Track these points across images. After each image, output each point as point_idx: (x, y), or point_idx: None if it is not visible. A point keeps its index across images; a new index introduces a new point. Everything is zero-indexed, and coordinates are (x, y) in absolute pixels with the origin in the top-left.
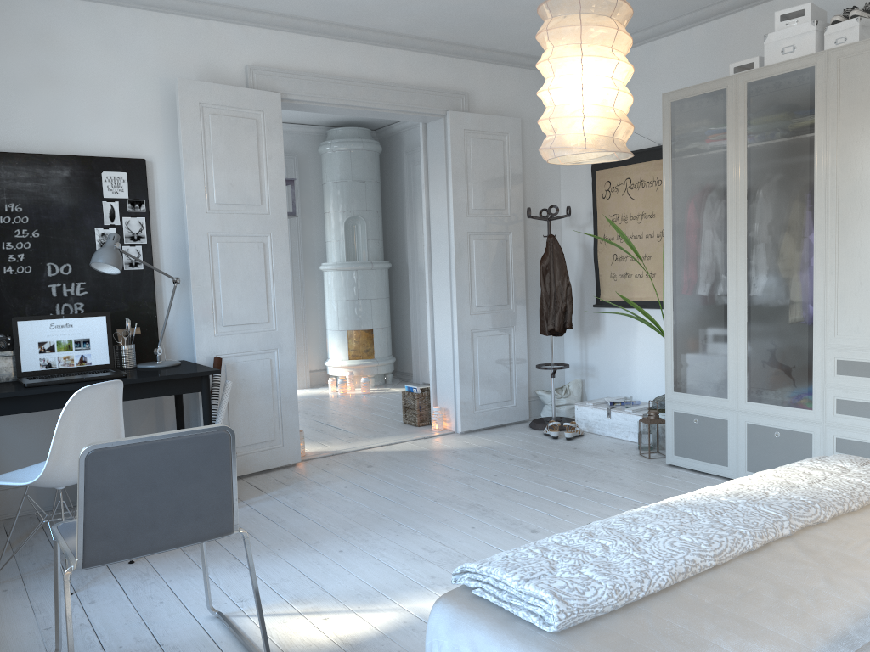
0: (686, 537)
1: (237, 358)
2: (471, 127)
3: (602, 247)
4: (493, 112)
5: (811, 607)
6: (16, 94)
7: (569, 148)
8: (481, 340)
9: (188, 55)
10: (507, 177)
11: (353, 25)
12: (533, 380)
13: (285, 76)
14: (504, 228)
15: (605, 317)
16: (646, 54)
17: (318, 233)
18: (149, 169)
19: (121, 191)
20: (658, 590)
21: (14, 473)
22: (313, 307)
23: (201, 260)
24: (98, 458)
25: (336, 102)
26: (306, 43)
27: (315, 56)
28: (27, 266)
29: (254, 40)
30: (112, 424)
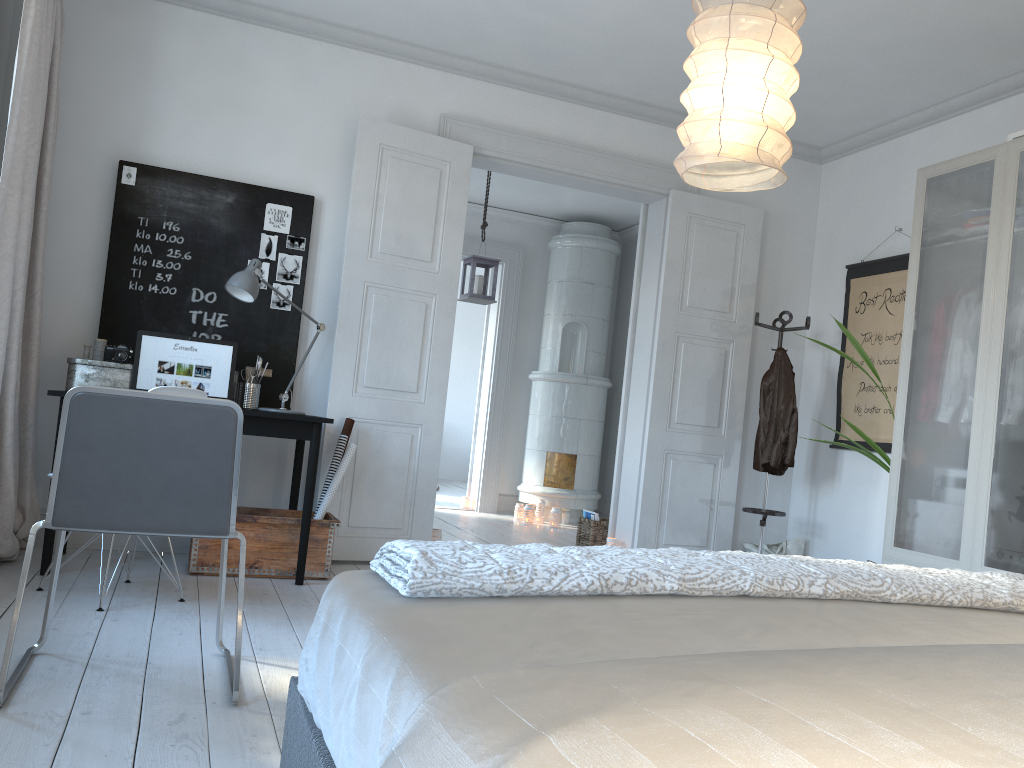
0: (660, 560)
1: (373, 426)
2: (697, 211)
3: (848, 373)
4: (730, 199)
5: (758, 635)
6: (198, 116)
7: (700, 156)
8: (676, 464)
9: (380, 96)
10: (737, 275)
11: (568, 82)
12: (741, 530)
13: (483, 129)
14: (724, 335)
15: (843, 461)
16: (926, 140)
17: (534, 338)
18: (318, 208)
19: (283, 226)
20: (575, 591)
21: None
22: (514, 421)
23: (352, 309)
24: (85, 402)
25: (537, 164)
26: (513, 98)
27: (521, 112)
28: (173, 287)
29: (455, 88)
30: None
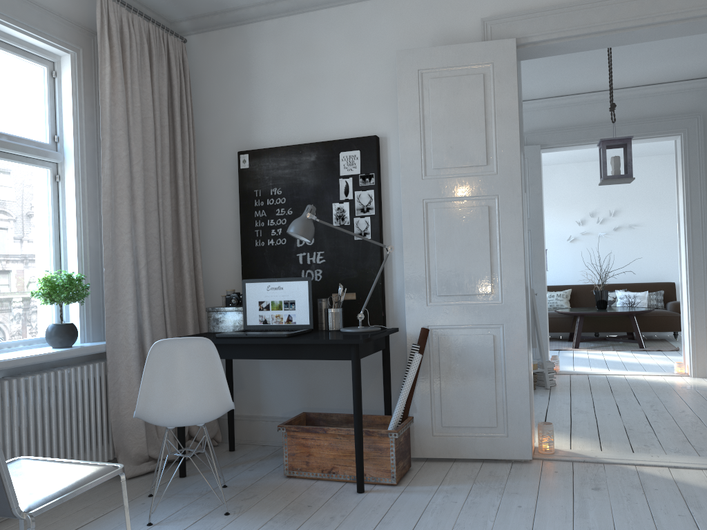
0: None
1: (452, 331)
2: None
3: None
4: None
5: None
6: (285, 99)
7: None
8: None
9: (422, 27)
10: None
11: None
12: None
13: (525, 18)
14: None
15: None
16: None
17: None
18: (384, 144)
19: (354, 168)
20: None
21: None
22: None
23: (415, 227)
24: None
25: (594, 30)
26: None
27: None
28: (283, 238)
29: None
30: (206, 378)
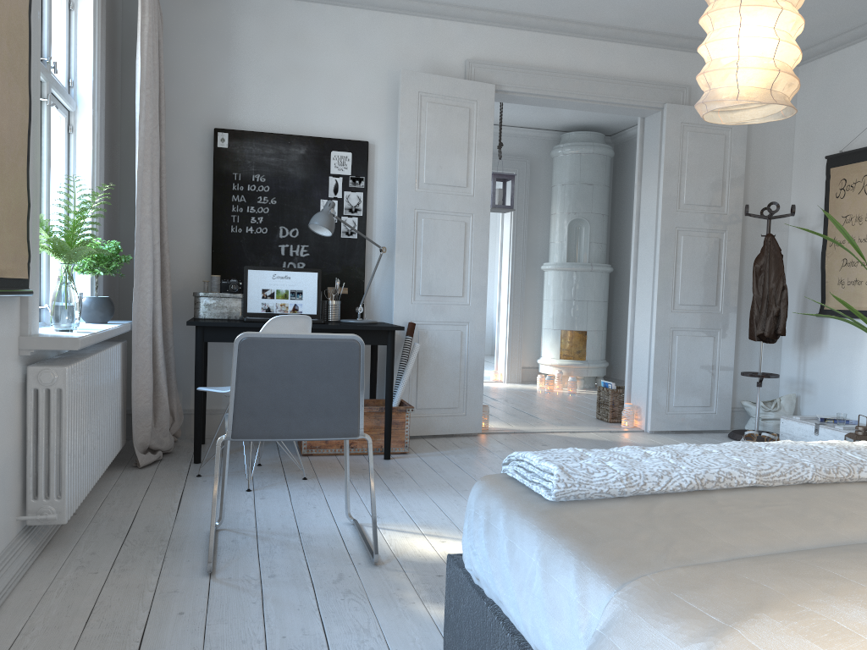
0: (736, 458)
1: (430, 326)
2: (689, 121)
3: (831, 251)
4: None
5: (835, 523)
6: (271, 84)
7: (720, 100)
8: (681, 339)
9: (414, 51)
10: (727, 173)
11: (571, 19)
12: (739, 390)
13: (501, 69)
14: (718, 226)
15: (828, 328)
16: None
17: (543, 234)
18: (372, 151)
19: (345, 168)
20: (678, 490)
21: (224, 387)
22: (531, 306)
23: (406, 233)
24: (249, 345)
25: (549, 93)
26: (525, 38)
27: (533, 50)
28: (264, 227)
29: (476, 36)
30: None
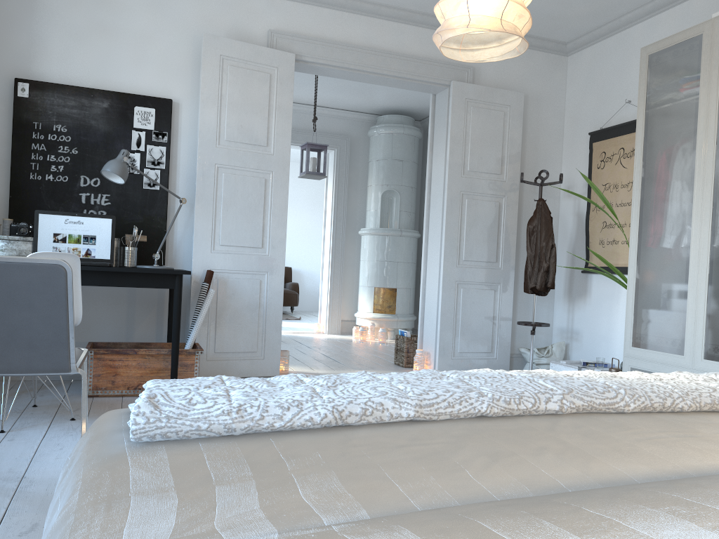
0: (401, 386)
1: (229, 275)
2: (472, 97)
3: (594, 215)
4: (498, 86)
5: (483, 468)
6: (76, 40)
7: (452, 29)
8: (465, 291)
9: (219, 18)
10: (506, 145)
11: None
12: (517, 338)
13: (302, 41)
14: (498, 191)
15: (592, 282)
16: (647, 29)
17: (361, 203)
18: (176, 109)
19: (149, 123)
20: (308, 425)
21: None
22: (350, 266)
23: (206, 186)
24: None
25: (346, 66)
26: (324, 15)
27: (332, 26)
28: (65, 176)
29: (278, 9)
30: None
